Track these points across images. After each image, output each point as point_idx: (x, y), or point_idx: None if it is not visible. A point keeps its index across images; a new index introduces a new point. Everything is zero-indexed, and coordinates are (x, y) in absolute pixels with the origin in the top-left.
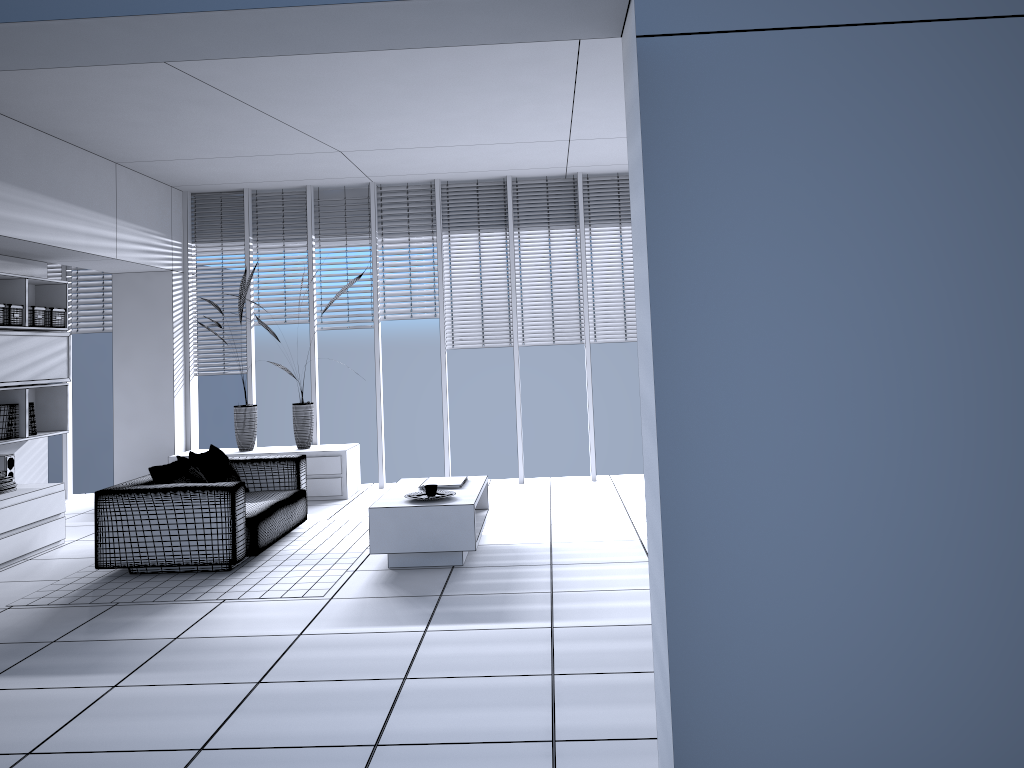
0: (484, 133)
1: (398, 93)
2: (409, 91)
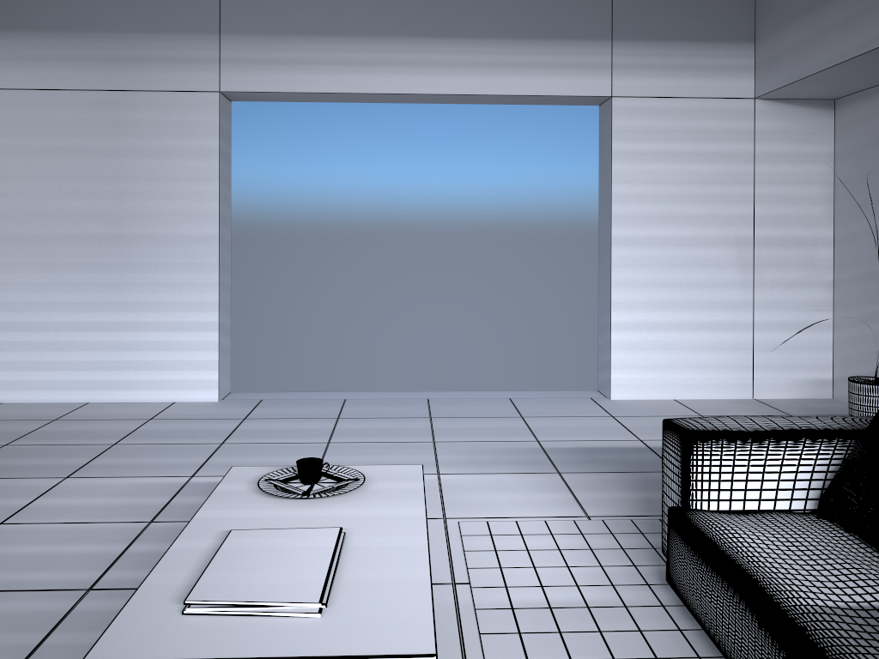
0: None
1: None
2: None
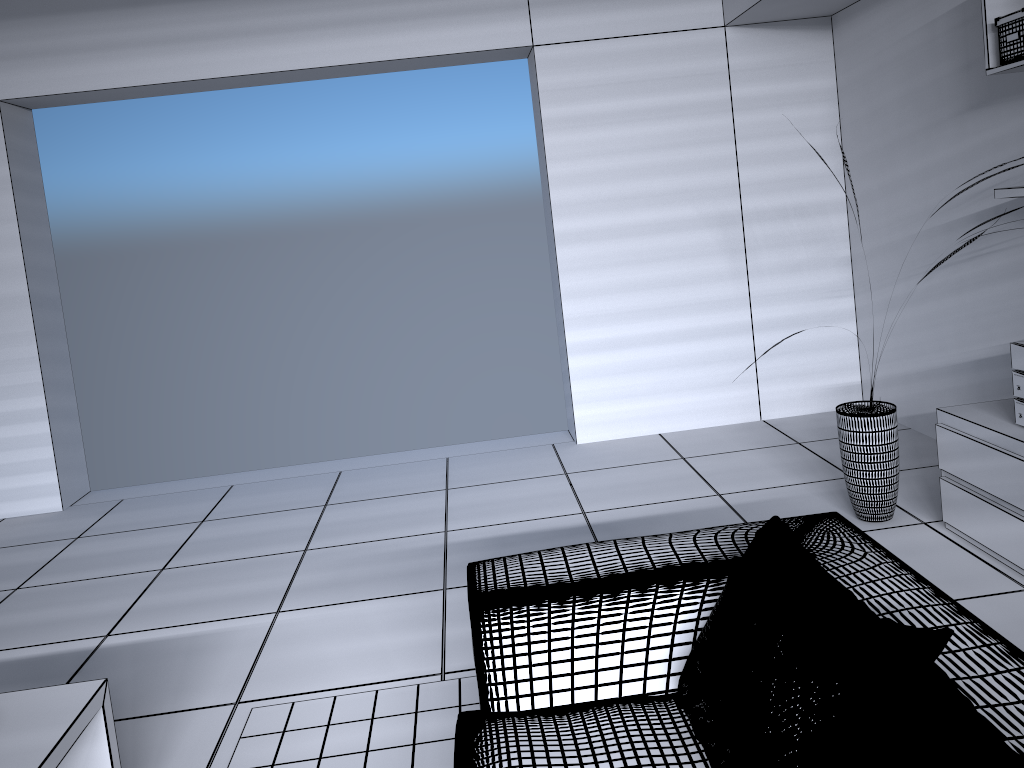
0: None
1: None
2: None
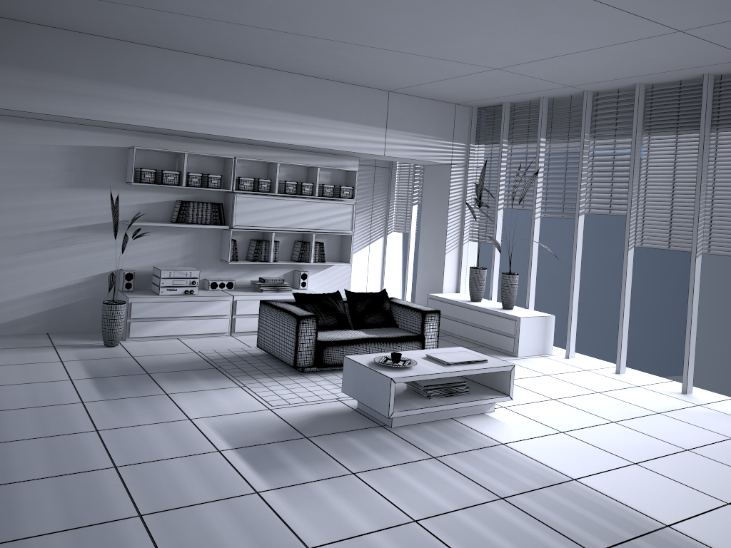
0: (572, 38)
1: (418, 18)
2: (421, 15)
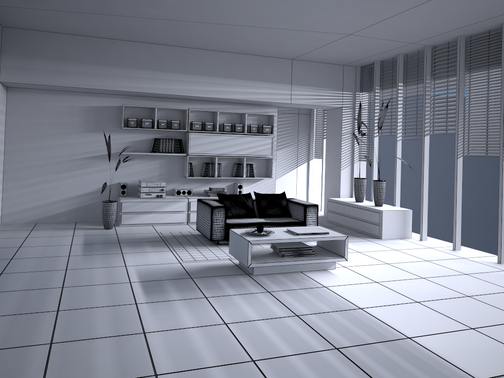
0: (382, 4)
1: (269, 2)
2: None
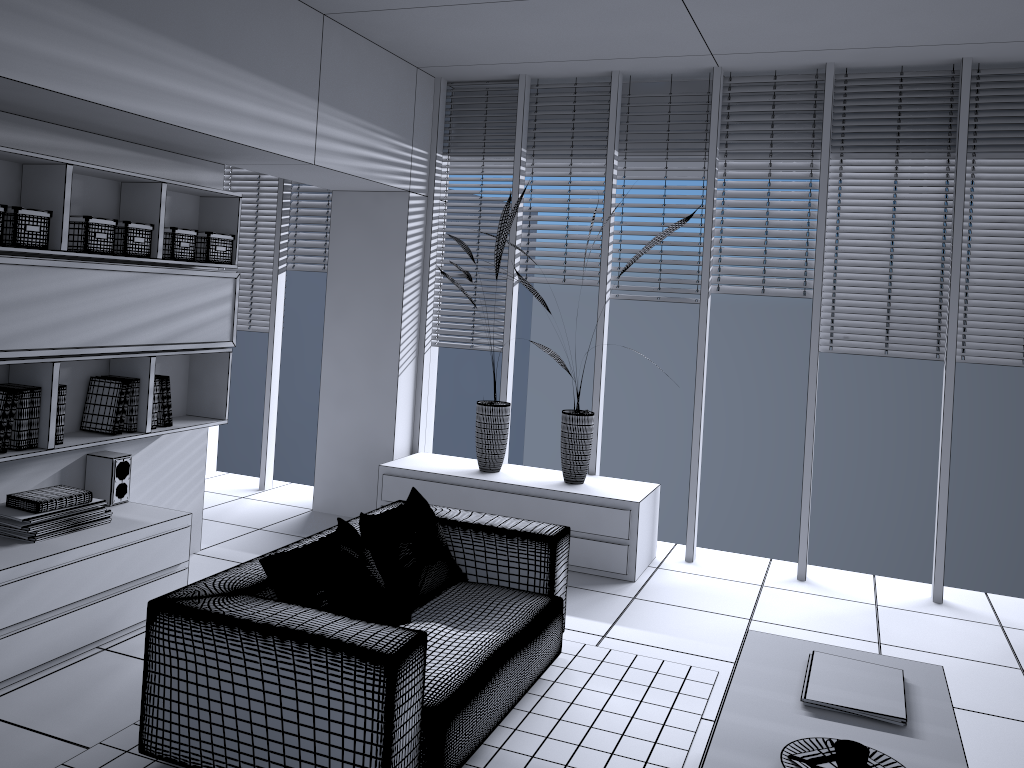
0: None
1: None
2: None
